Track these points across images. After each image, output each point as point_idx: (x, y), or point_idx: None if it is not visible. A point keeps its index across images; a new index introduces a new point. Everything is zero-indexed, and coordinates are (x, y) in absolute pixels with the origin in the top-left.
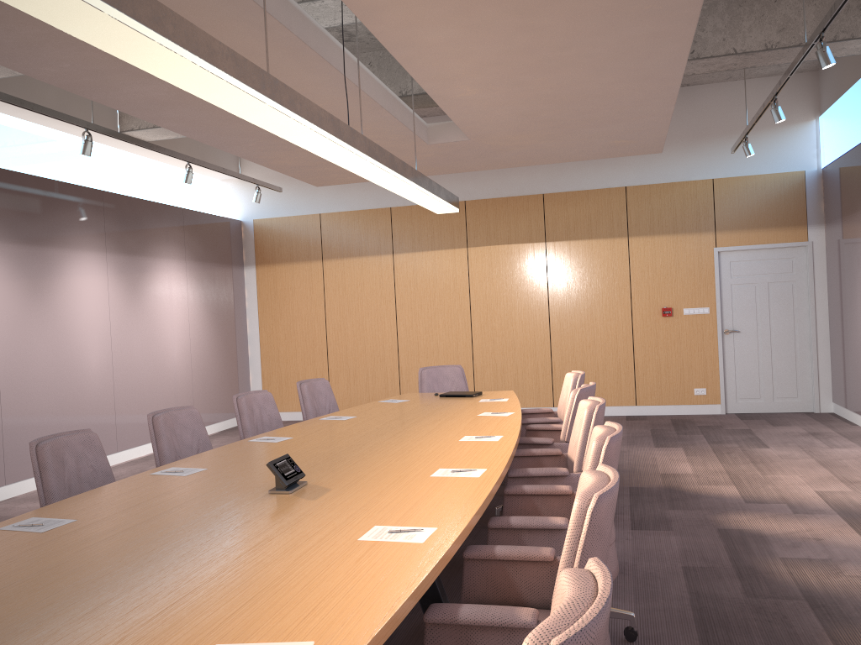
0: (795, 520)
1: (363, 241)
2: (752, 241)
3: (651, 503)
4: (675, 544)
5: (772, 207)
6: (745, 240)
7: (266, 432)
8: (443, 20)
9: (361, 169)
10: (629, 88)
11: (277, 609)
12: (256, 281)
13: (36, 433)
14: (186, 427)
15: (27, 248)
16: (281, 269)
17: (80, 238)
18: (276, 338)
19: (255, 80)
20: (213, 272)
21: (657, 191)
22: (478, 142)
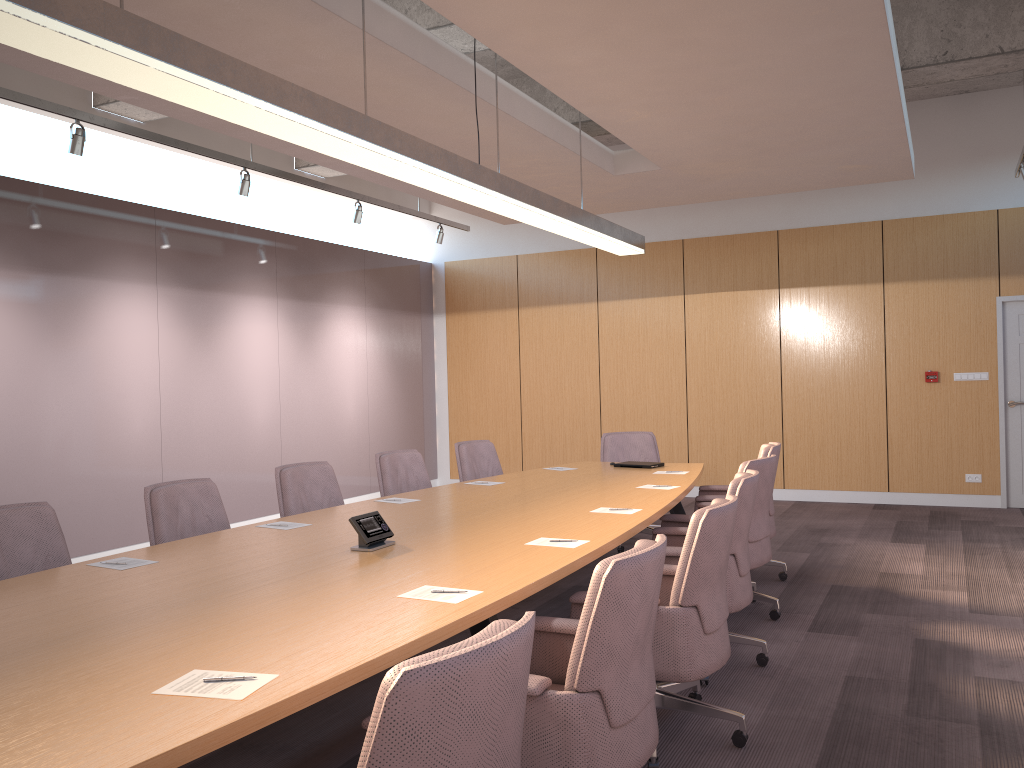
0: (1023, 636)
1: (564, 287)
2: None
3: (848, 604)
4: (852, 651)
5: None
6: None
7: None
8: (577, 40)
9: (497, 207)
10: (835, 104)
11: (271, 647)
12: (446, 331)
13: None
14: (317, 483)
15: (193, 292)
16: (473, 318)
17: (249, 282)
18: (465, 395)
19: (338, 119)
20: (397, 320)
21: (922, 226)
22: (672, 171)
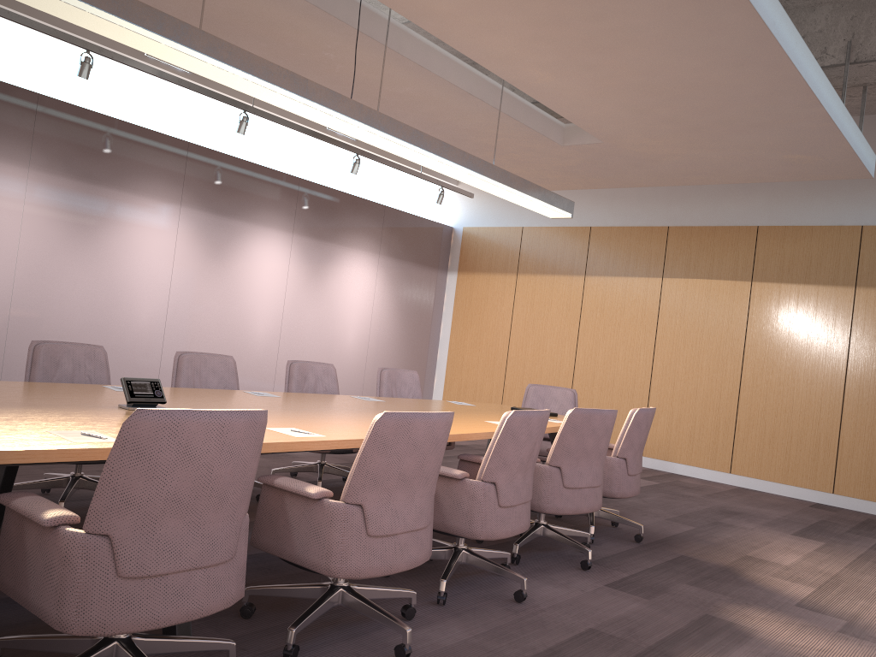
0: (825, 637)
1: (558, 259)
2: None
3: (676, 573)
4: (625, 610)
5: None
6: None
7: None
8: None
9: (372, 140)
10: (734, 77)
11: None
12: (455, 287)
13: None
14: (215, 372)
15: (213, 216)
16: (478, 278)
17: (268, 216)
18: (463, 345)
19: (145, 19)
20: (410, 271)
21: None
22: (615, 146)
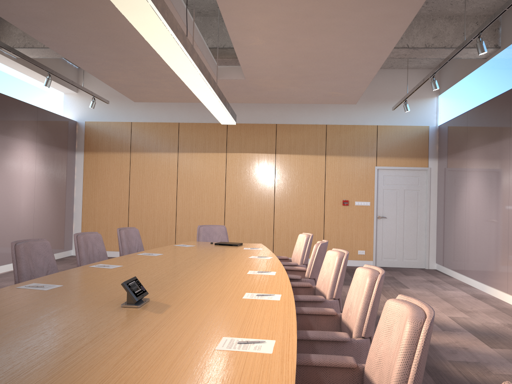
0: (446, 335)
1: (159, 142)
2: (397, 164)
3: None
4: None
5: (409, 145)
6: (393, 163)
7: (95, 261)
8: None
9: (190, 79)
10: (357, 54)
11: None
12: (83, 162)
13: None
14: (39, 254)
15: None
16: (101, 155)
17: None
18: (94, 201)
19: None
20: (55, 153)
21: (344, 129)
22: (249, 81)
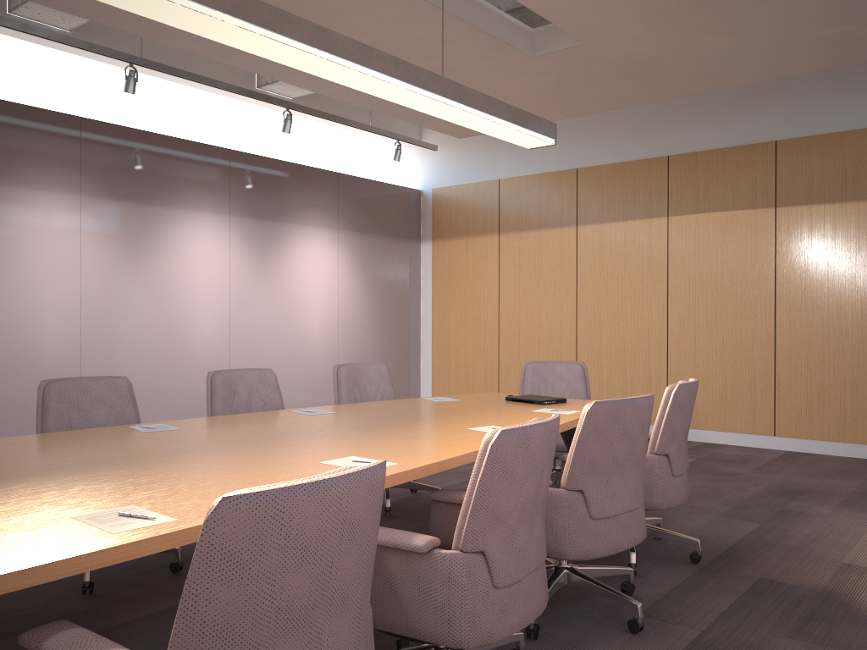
0: None
1: (544, 210)
2: None
3: (764, 616)
4: None
5: None
6: None
7: None
8: None
9: (255, 45)
10: None
11: None
12: (432, 258)
13: None
14: (101, 401)
15: (126, 205)
16: (456, 244)
17: (196, 198)
18: (447, 322)
19: None
20: (377, 245)
21: None
22: (601, 47)
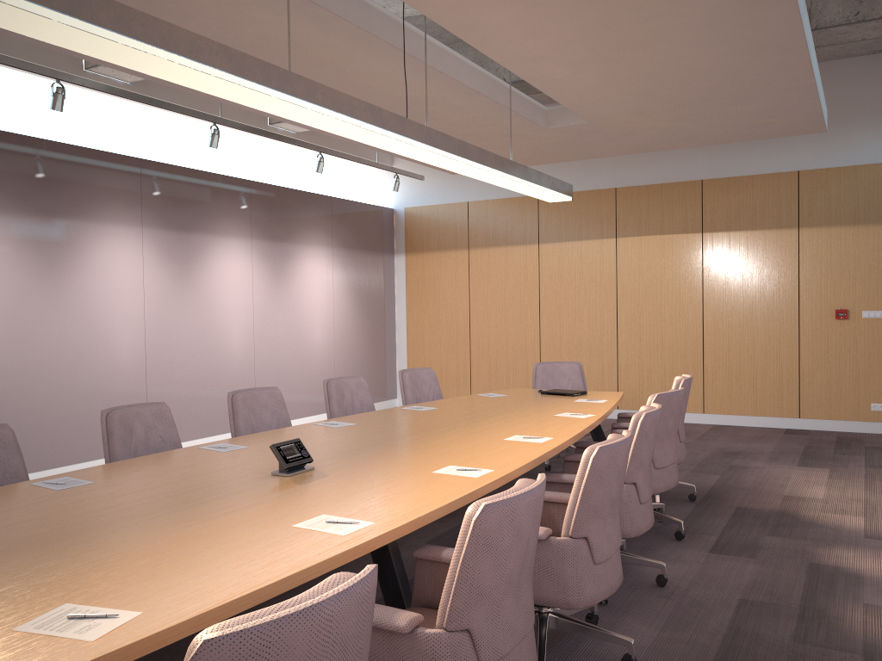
0: None
1: (509, 230)
2: None
3: (750, 526)
4: (748, 574)
5: None
6: None
7: None
8: None
9: (425, 157)
10: (747, 61)
11: (150, 580)
12: (405, 269)
13: (178, 404)
14: (266, 406)
15: (175, 234)
16: (428, 257)
17: (226, 225)
18: (421, 325)
19: (256, 73)
20: (361, 259)
21: (836, 176)
22: (600, 125)
